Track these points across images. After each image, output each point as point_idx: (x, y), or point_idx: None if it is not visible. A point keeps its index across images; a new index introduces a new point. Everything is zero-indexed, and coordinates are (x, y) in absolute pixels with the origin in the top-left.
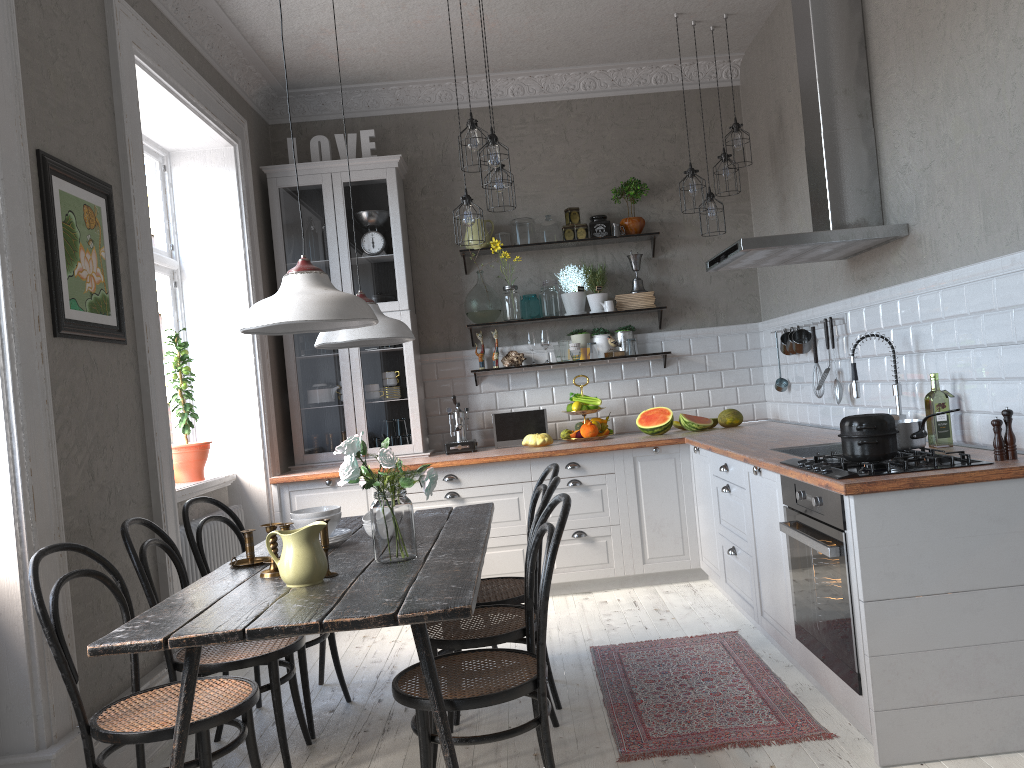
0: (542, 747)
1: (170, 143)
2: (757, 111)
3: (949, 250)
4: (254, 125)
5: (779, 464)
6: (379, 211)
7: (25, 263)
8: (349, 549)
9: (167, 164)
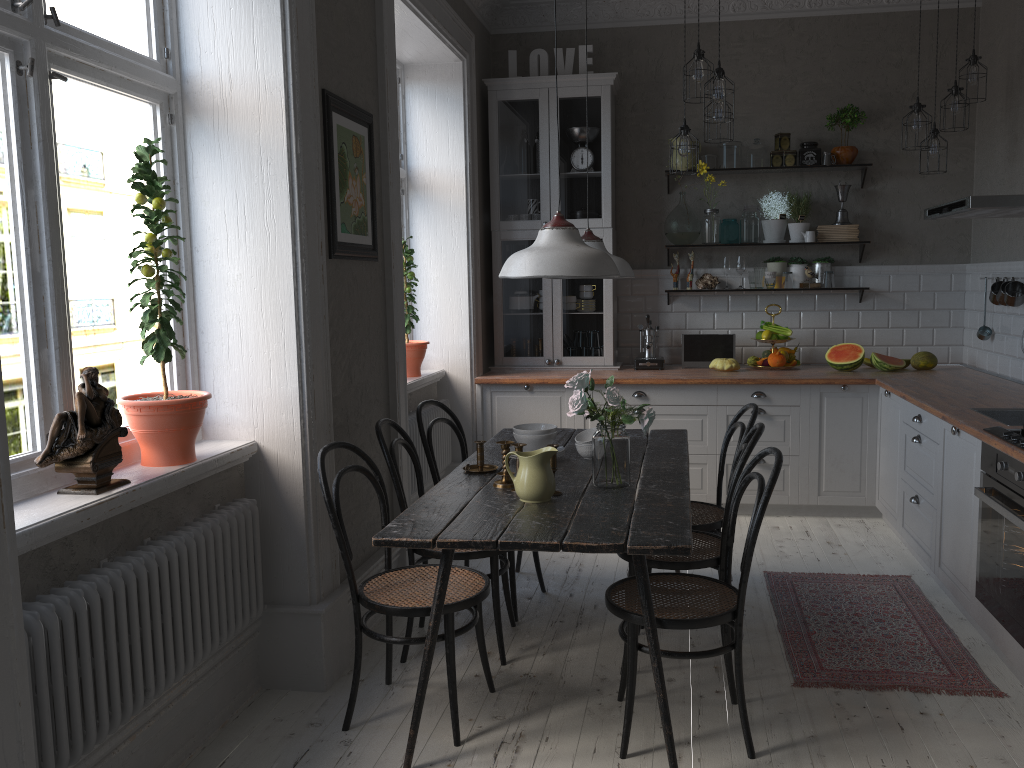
0: (728, 665)
1: (406, 57)
2: (997, 39)
3: None
4: (479, 37)
5: (982, 431)
6: (591, 128)
7: (313, 195)
8: (564, 466)
9: (401, 77)
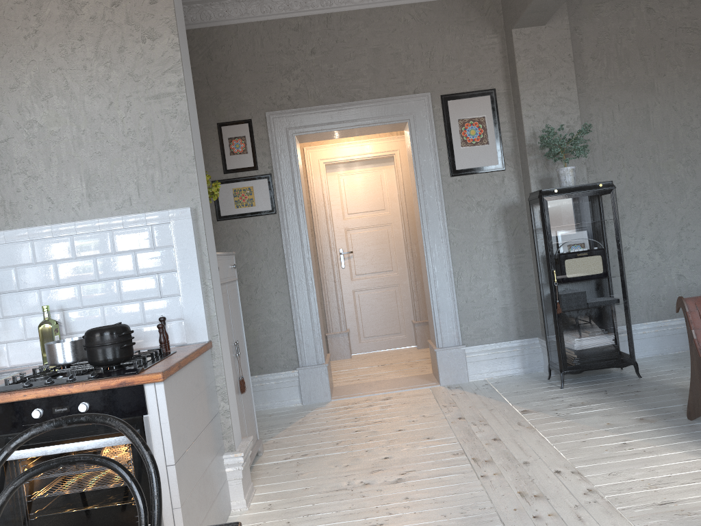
0: None
1: None
2: None
3: (35, 210)
4: None
5: None
6: None
7: None
8: None
9: None
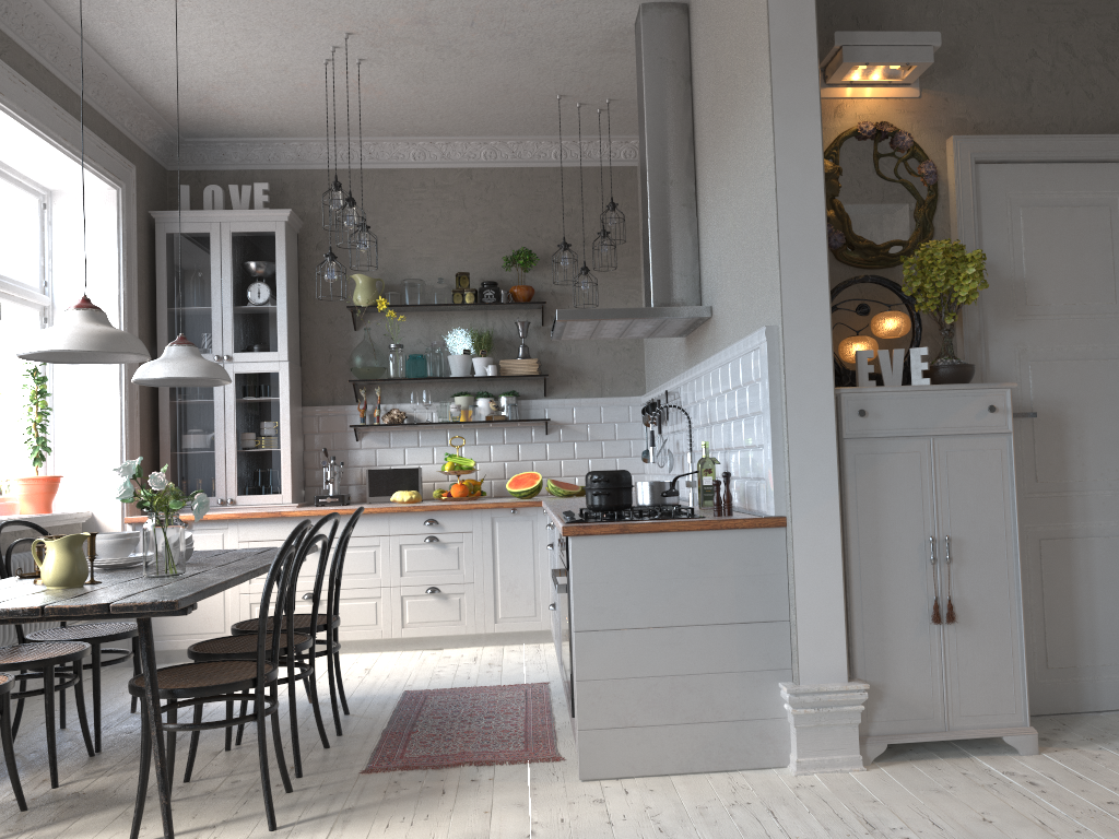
0: (277, 749)
1: (50, 182)
2: None
3: (728, 332)
4: (147, 170)
5: (556, 516)
6: (266, 262)
7: None
8: (137, 569)
9: (48, 202)
